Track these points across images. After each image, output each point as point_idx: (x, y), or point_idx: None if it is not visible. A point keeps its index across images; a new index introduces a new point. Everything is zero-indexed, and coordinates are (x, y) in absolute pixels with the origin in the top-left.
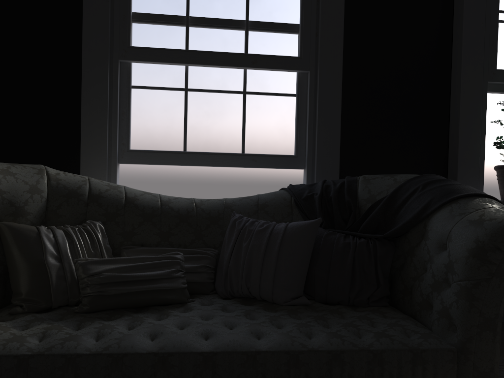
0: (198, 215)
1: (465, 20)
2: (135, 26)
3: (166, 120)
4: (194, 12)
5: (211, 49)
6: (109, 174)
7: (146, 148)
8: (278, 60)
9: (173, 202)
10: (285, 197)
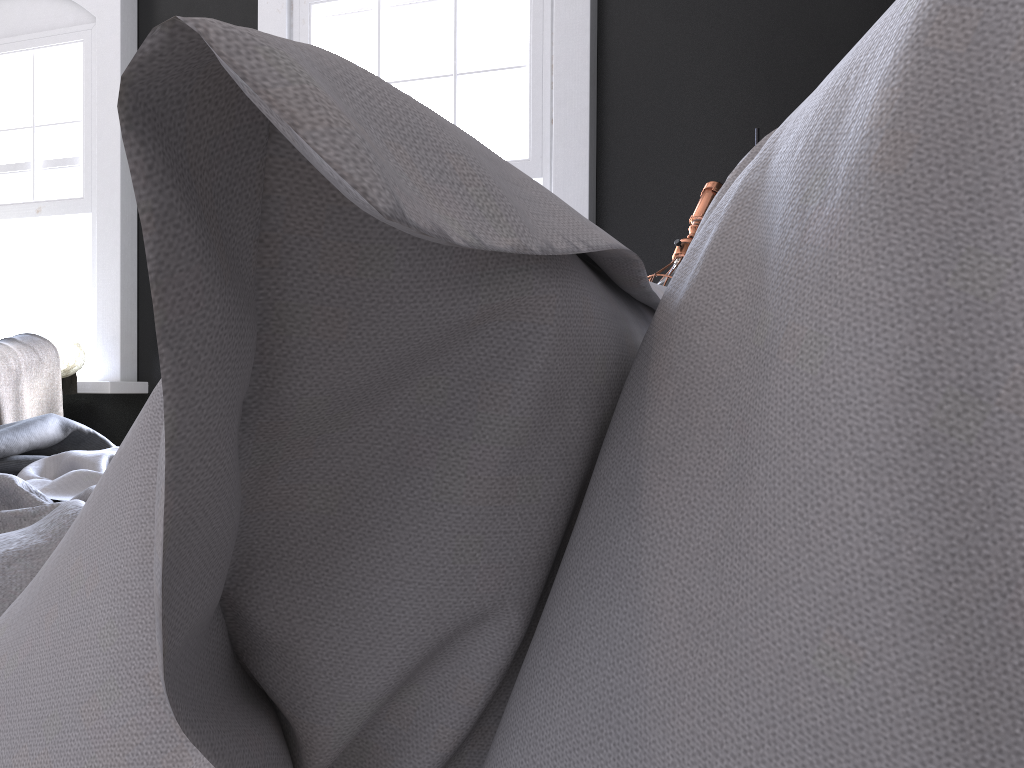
0: None
1: None
2: None
3: None
4: None
5: (4, 201)
6: None
7: None
8: (61, 205)
9: None
10: None
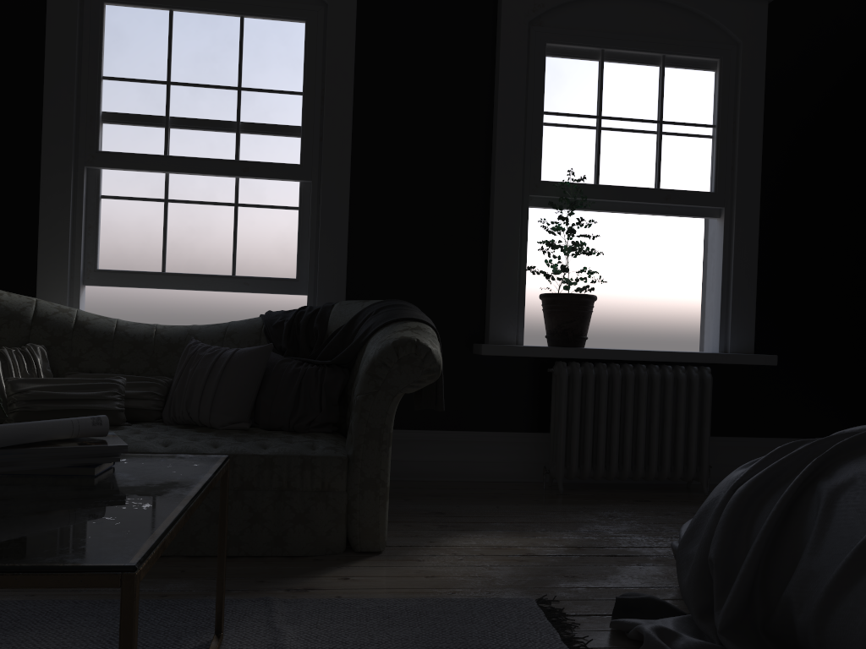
0: (155, 342)
1: (499, 124)
2: (105, 127)
3: (142, 236)
4: (175, 111)
5: (195, 154)
6: (71, 298)
7: (117, 268)
8: (274, 168)
9: (130, 327)
10: (257, 324)
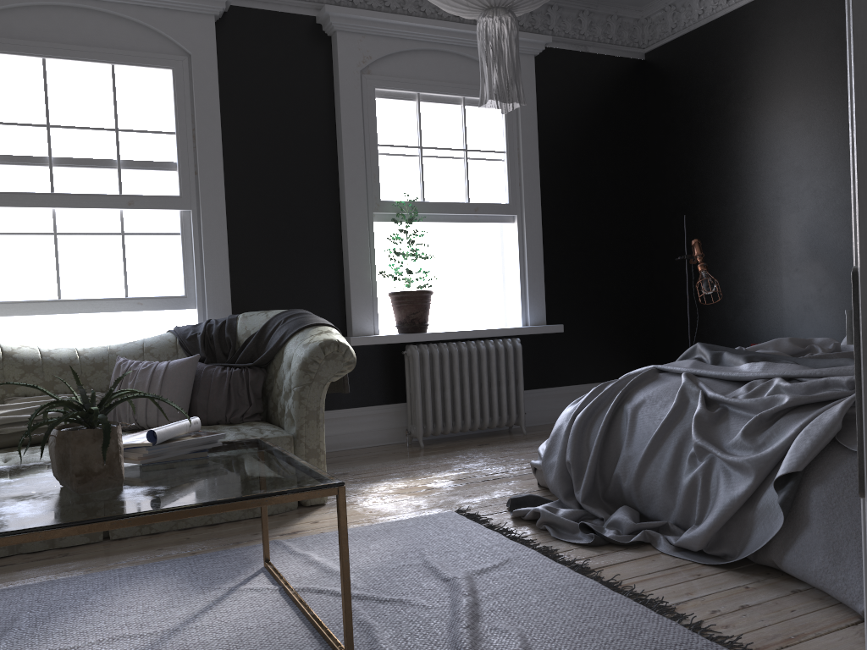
0: (82, 363)
1: (345, 156)
2: None
3: (35, 267)
4: (57, 152)
5: (81, 191)
6: None
7: (13, 299)
8: (156, 200)
9: (54, 353)
10: (170, 339)
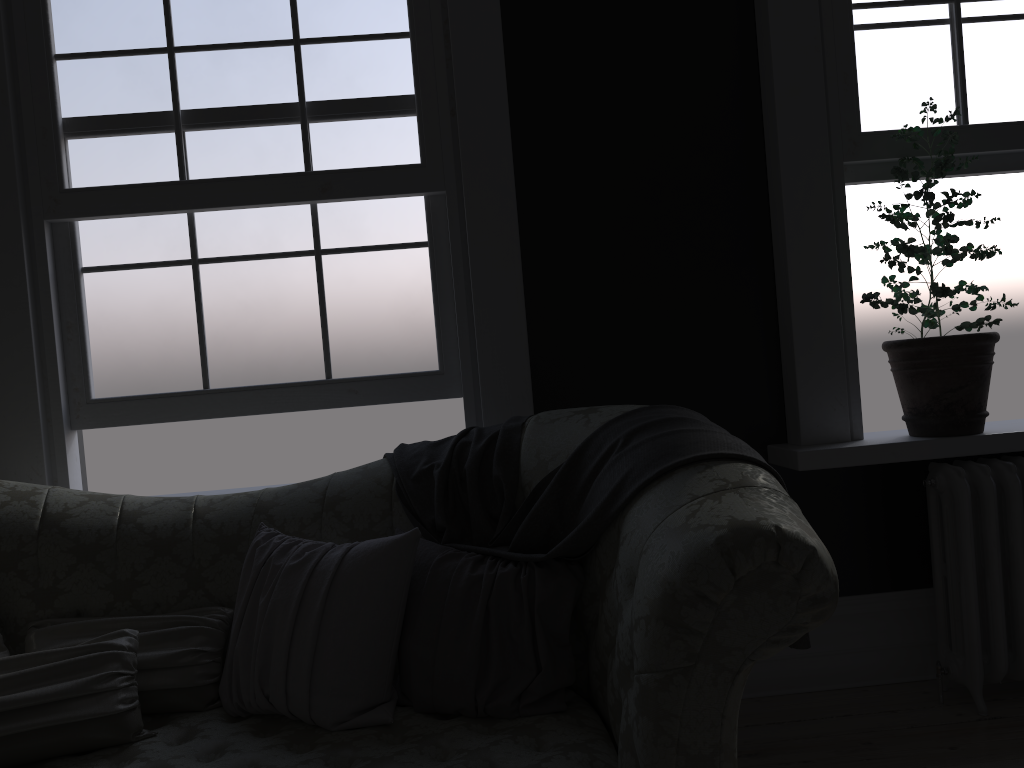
0: (195, 537)
1: (775, 38)
2: (72, 146)
3: (161, 330)
4: (189, 100)
5: (234, 172)
6: (53, 456)
7: (127, 393)
8: (376, 178)
9: (146, 513)
10: (381, 477)
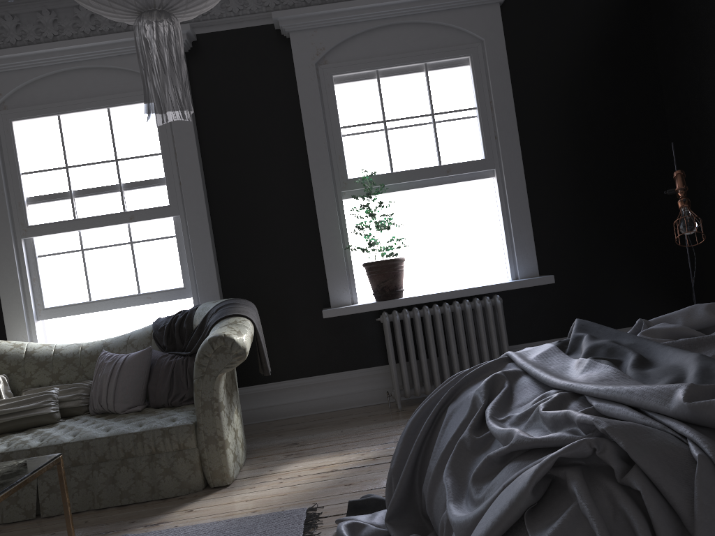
0: (81, 356)
1: (308, 144)
2: (30, 208)
3: (71, 278)
4: (75, 186)
5: (95, 214)
6: (31, 331)
7: (59, 304)
8: (151, 212)
9: (63, 349)
10: (149, 330)
